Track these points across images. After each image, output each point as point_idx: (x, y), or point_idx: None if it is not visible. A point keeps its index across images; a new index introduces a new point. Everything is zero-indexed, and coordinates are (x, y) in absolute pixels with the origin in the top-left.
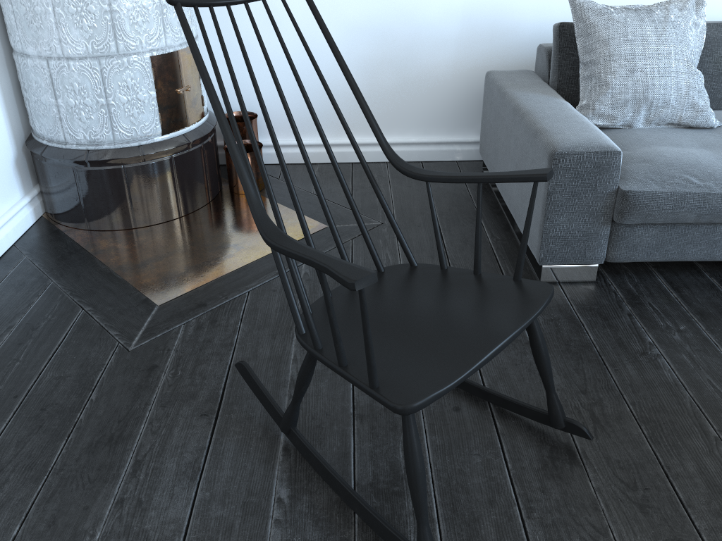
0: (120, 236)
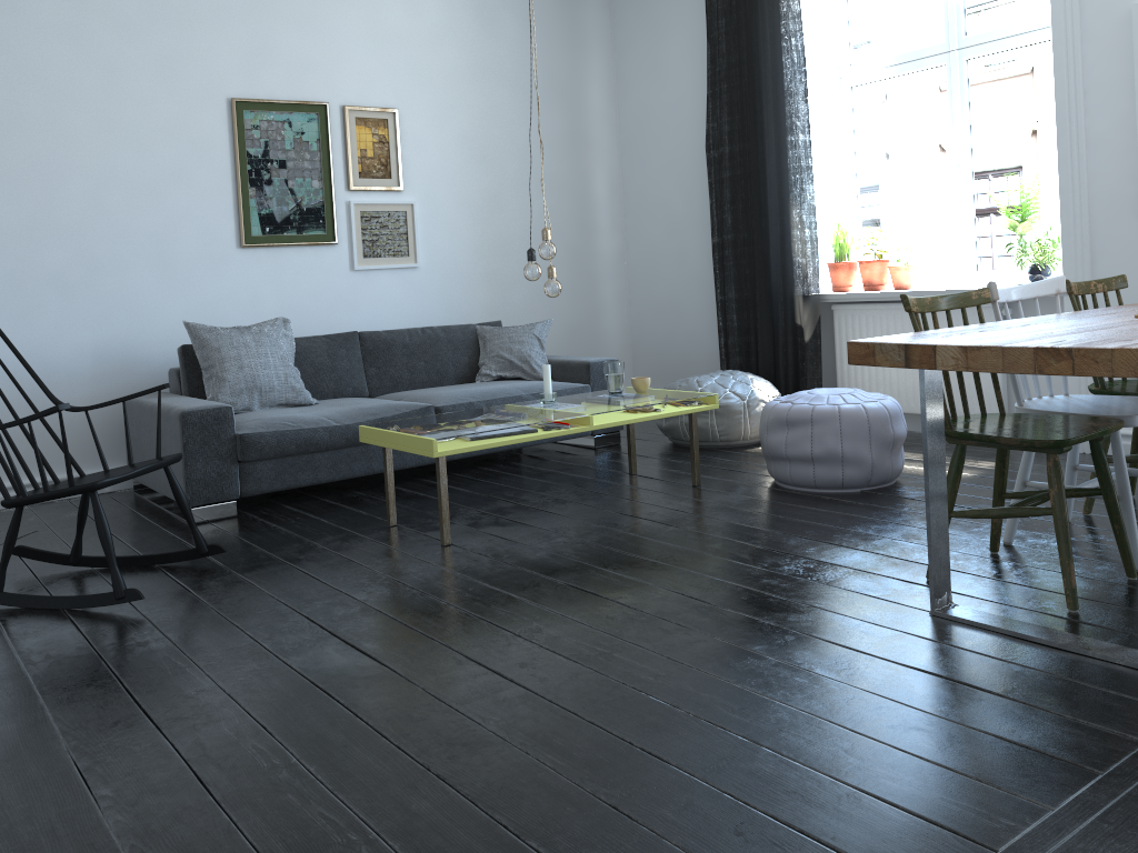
0: None
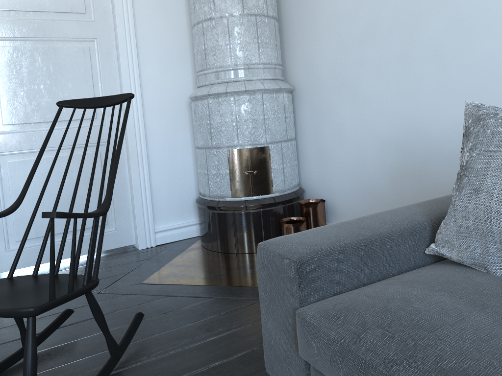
0: (202, 251)
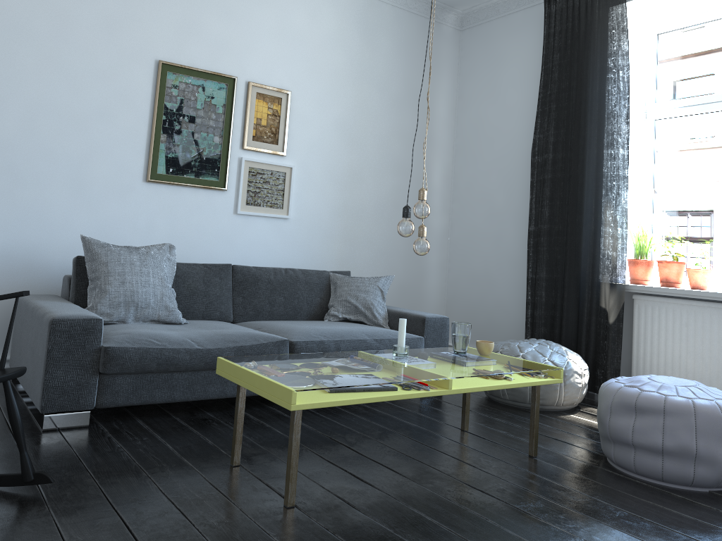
0: None
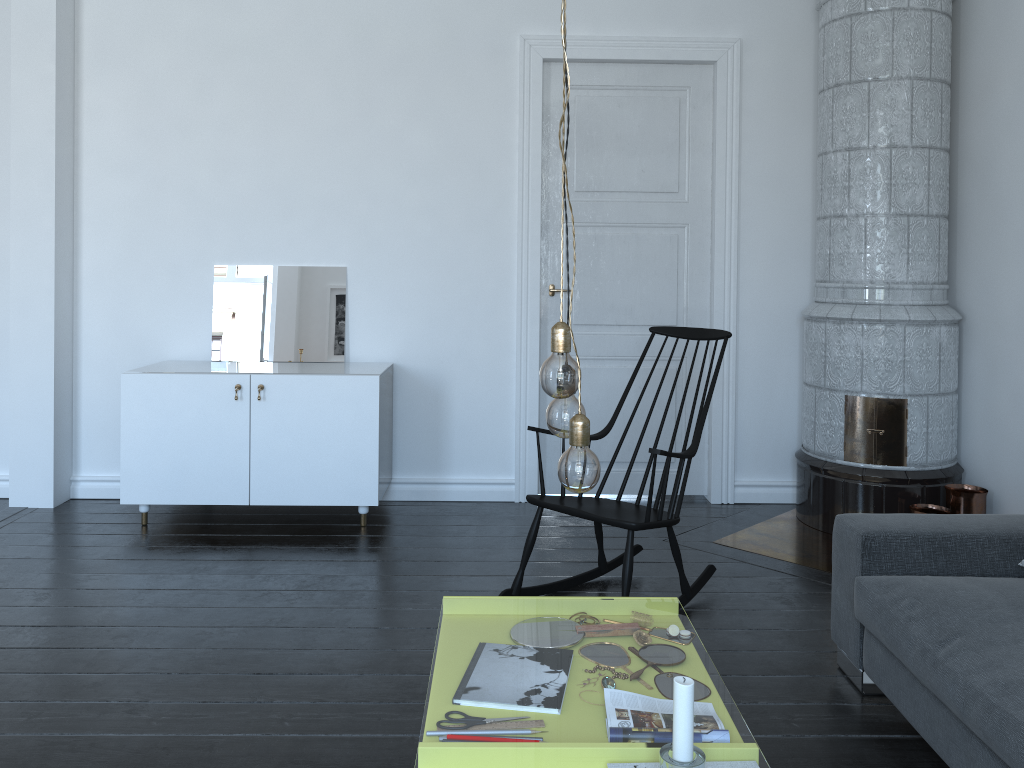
0: (794, 524)
